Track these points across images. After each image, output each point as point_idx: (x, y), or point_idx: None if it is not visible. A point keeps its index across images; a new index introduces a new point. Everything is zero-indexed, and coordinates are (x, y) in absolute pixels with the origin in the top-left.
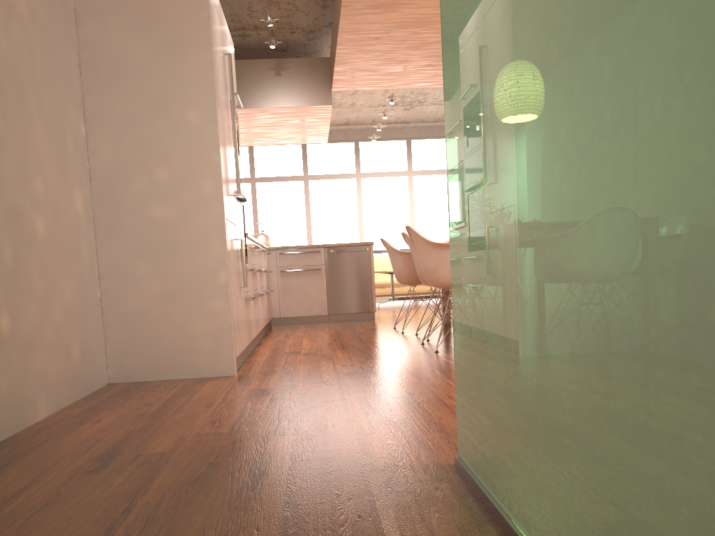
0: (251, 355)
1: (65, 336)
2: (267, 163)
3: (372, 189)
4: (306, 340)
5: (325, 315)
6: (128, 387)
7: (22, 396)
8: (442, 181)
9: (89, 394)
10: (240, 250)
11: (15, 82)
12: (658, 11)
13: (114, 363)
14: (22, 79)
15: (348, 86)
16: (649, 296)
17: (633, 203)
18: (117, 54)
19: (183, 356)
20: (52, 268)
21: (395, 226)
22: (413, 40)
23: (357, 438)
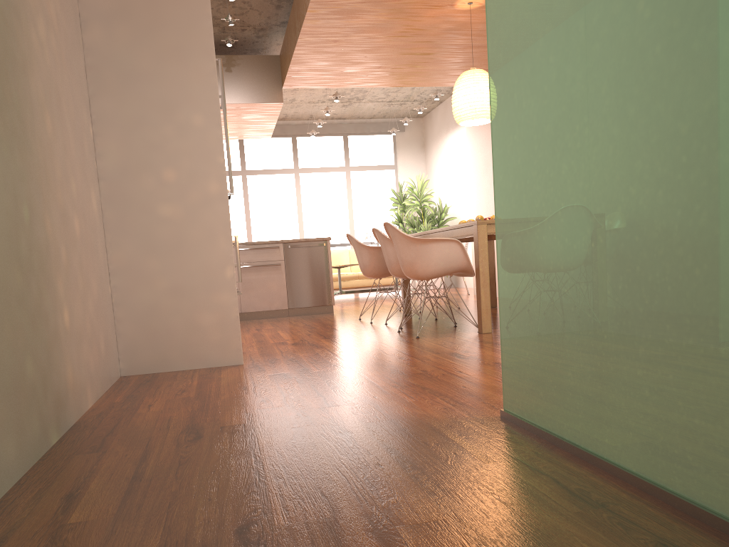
0: None
1: (96, 330)
2: None
3: (311, 184)
4: (282, 333)
5: (286, 309)
6: (146, 378)
7: (79, 385)
8: (379, 176)
9: (112, 386)
10: None
11: (55, 89)
12: (728, 103)
13: (125, 356)
14: (58, 87)
15: (299, 85)
16: (719, 271)
17: (706, 215)
18: (123, 59)
19: (193, 348)
20: (85, 265)
21: (334, 221)
22: (369, 43)
23: (404, 404)
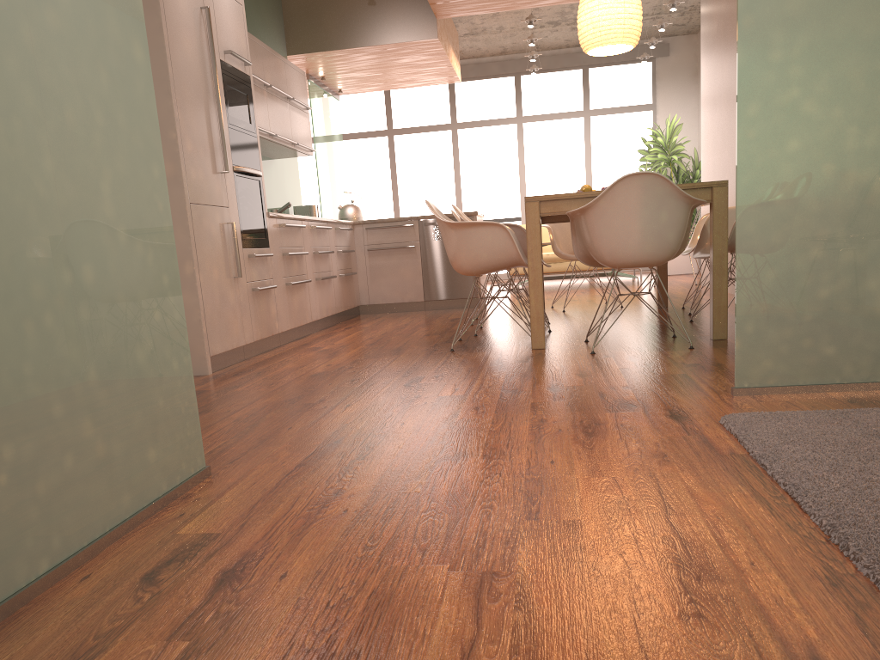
0: (267, 351)
1: None
2: (406, 110)
3: (537, 137)
4: (355, 334)
5: (421, 302)
6: None
7: None
8: (629, 121)
9: None
10: (241, 234)
11: None
12: None
13: None
14: None
15: (455, 13)
16: None
17: None
18: None
19: None
20: None
21: (566, 184)
22: None
23: None
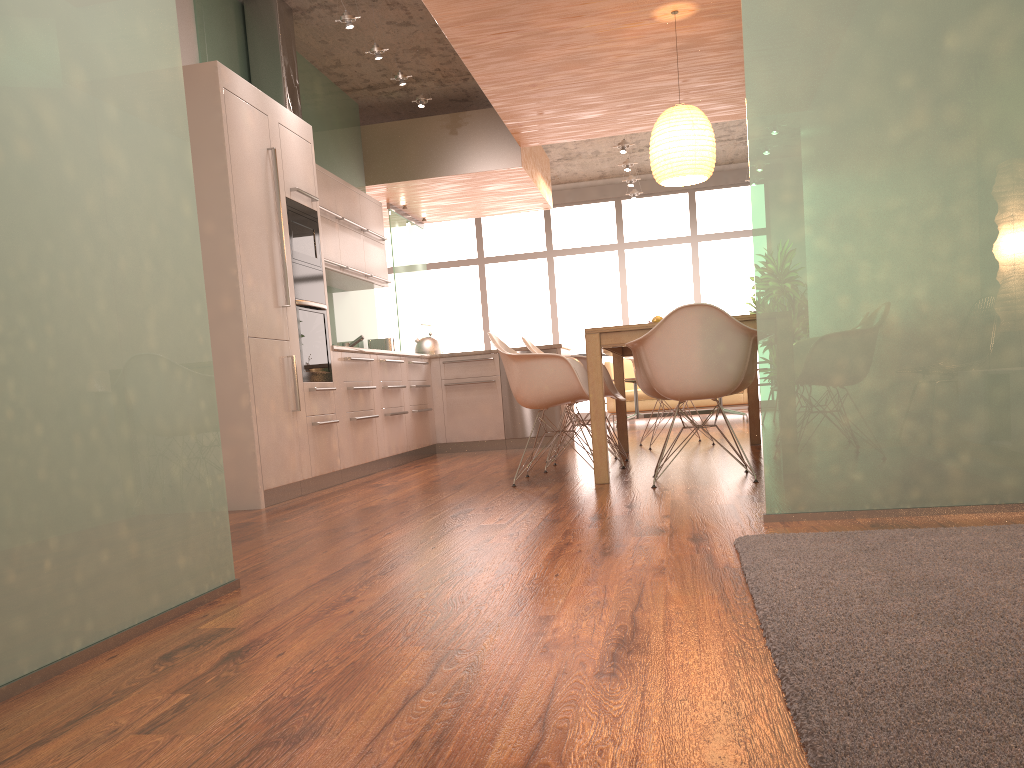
0: (327, 488)
1: None
2: (498, 238)
3: (640, 264)
4: (423, 472)
5: (502, 440)
6: None
7: None
8: (741, 246)
9: None
10: (302, 367)
11: None
12: None
13: None
14: None
15: (539, 141)
16: None
17: None
18: None
19: None
20: None
21: None
22: (582, 81)
23: None
